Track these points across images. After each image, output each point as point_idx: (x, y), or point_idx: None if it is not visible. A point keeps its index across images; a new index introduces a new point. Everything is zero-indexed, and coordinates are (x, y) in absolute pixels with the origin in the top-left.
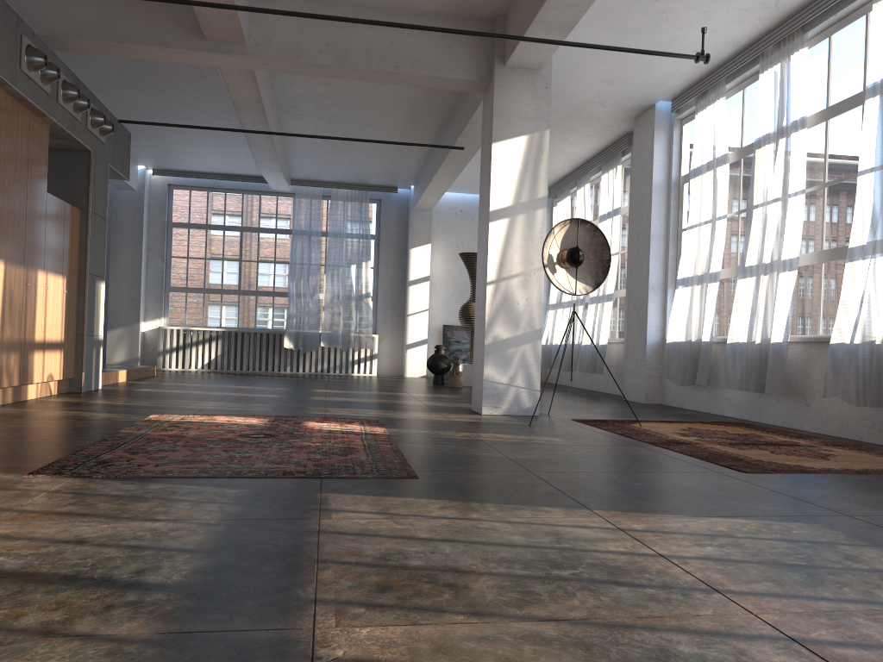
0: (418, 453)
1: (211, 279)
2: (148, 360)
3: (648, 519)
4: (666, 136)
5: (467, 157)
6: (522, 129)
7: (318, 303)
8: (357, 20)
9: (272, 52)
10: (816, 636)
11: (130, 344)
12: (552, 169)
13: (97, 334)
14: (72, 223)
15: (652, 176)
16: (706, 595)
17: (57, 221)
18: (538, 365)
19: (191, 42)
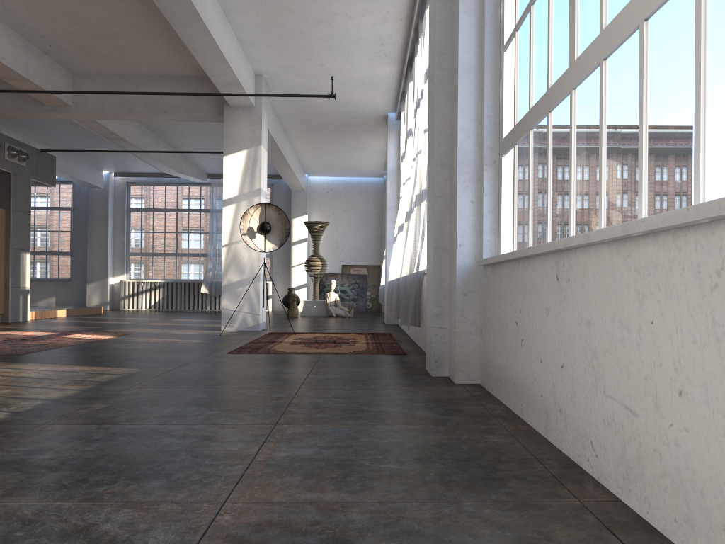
0: (74, 346)
1: (156, 246)
2: (116, 303)
3: (63, 367)
4: (397, 136)
5: (281, 157)
6: (243, 146)
7: None
8: (106, 92)
9: (87, 109)
10: None
11: (102, 293)
12: (372, 158)
13: (23, 286)
14: None
15: (387, 165)
16: None
17: None
18: (258, 298)
19: (38, 107)
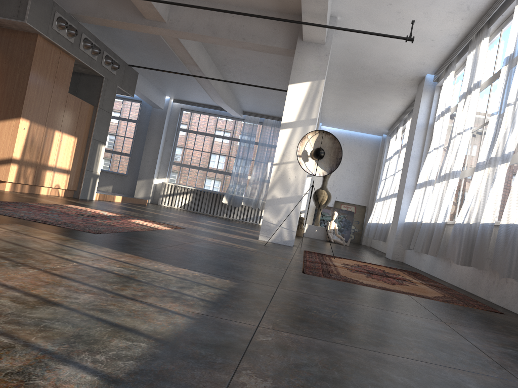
0: (142, 233)
1: (194, 161)
2: (156, 199)
3: (143, 261)
4: (430, 96)
5: None
6: (308, 78)
7: (246, 181)
8: (204, 7)
9: (179, 27)
10: (5, 282)
11: (147, 189)
12: (384, 117)
13: (95, 171)
14: (86, 111)
15: (417, 120)
16: (27, 268)
17: (74, 109)
18: (296, 216)
19: (139, 20)
